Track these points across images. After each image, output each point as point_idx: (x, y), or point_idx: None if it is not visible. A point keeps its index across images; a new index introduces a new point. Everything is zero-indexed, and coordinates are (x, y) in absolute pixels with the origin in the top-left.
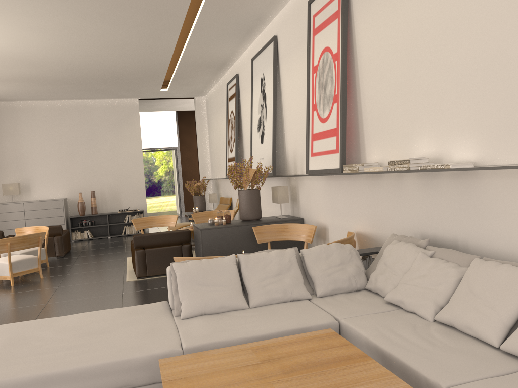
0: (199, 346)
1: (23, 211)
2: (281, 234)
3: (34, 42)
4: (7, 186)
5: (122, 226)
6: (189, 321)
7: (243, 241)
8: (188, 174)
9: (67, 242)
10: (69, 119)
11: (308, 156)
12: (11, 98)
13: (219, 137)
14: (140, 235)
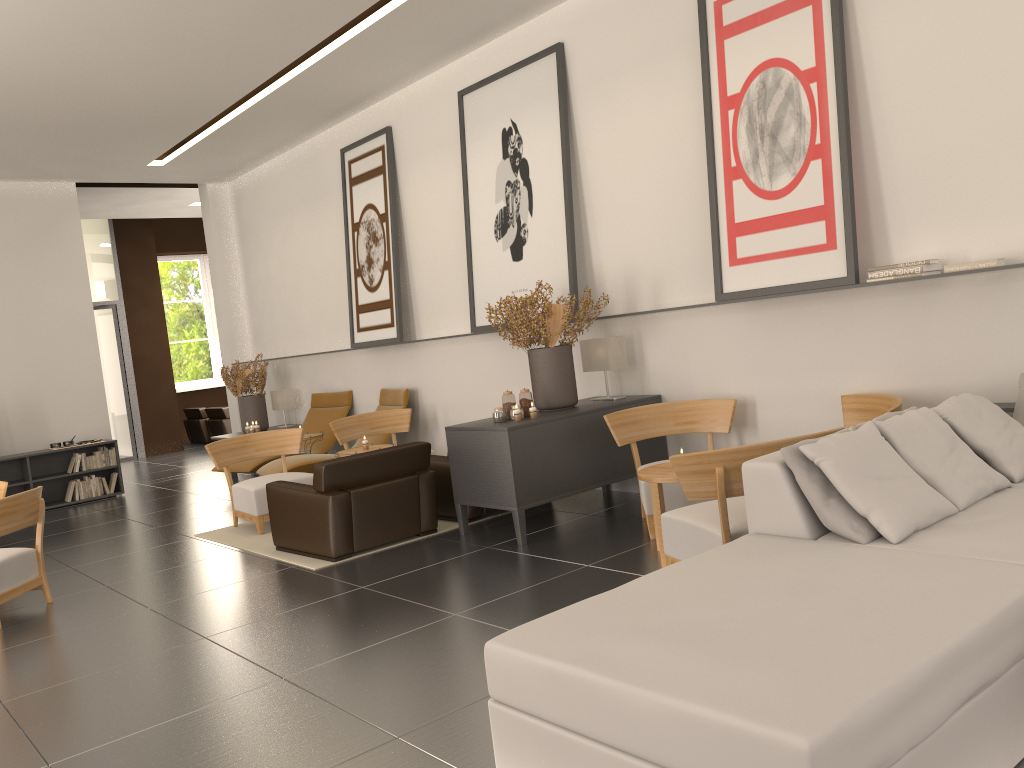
0: None
1: None
2: (655, 424)
3: None
4: None
5: (59, 483)
6: (921, 543)
7: (576, 448)
8: (148, 362)
9: None
10: None
11: (721, 267)
12: None
13: (297, 266)
14: (337, 461)
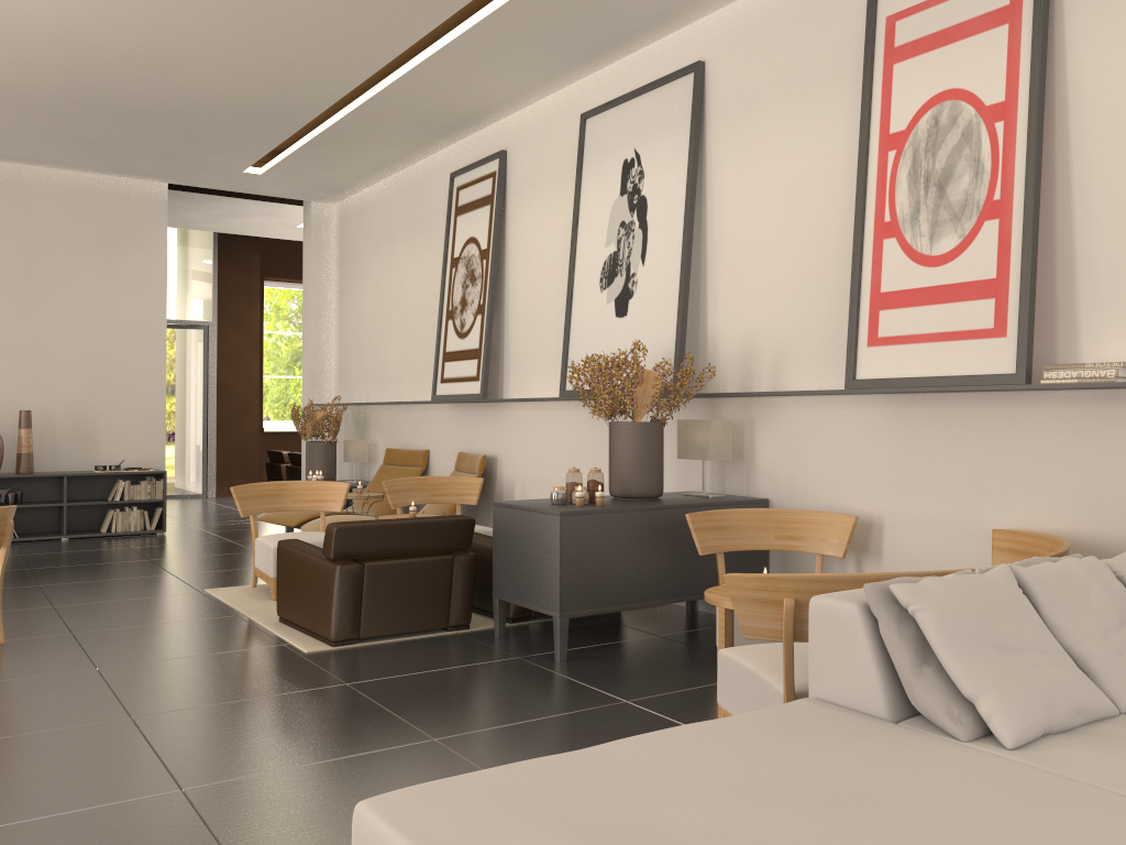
0: None
1: None
2: (752, 533)
3: None
4: None
5: (98, 511)
6: (1049, 755)
7: (648, 550)
8: (234, 393)
9: None
10: None
11: (856, 347)
12: None
13: (392, 302)
14: (353, 525)
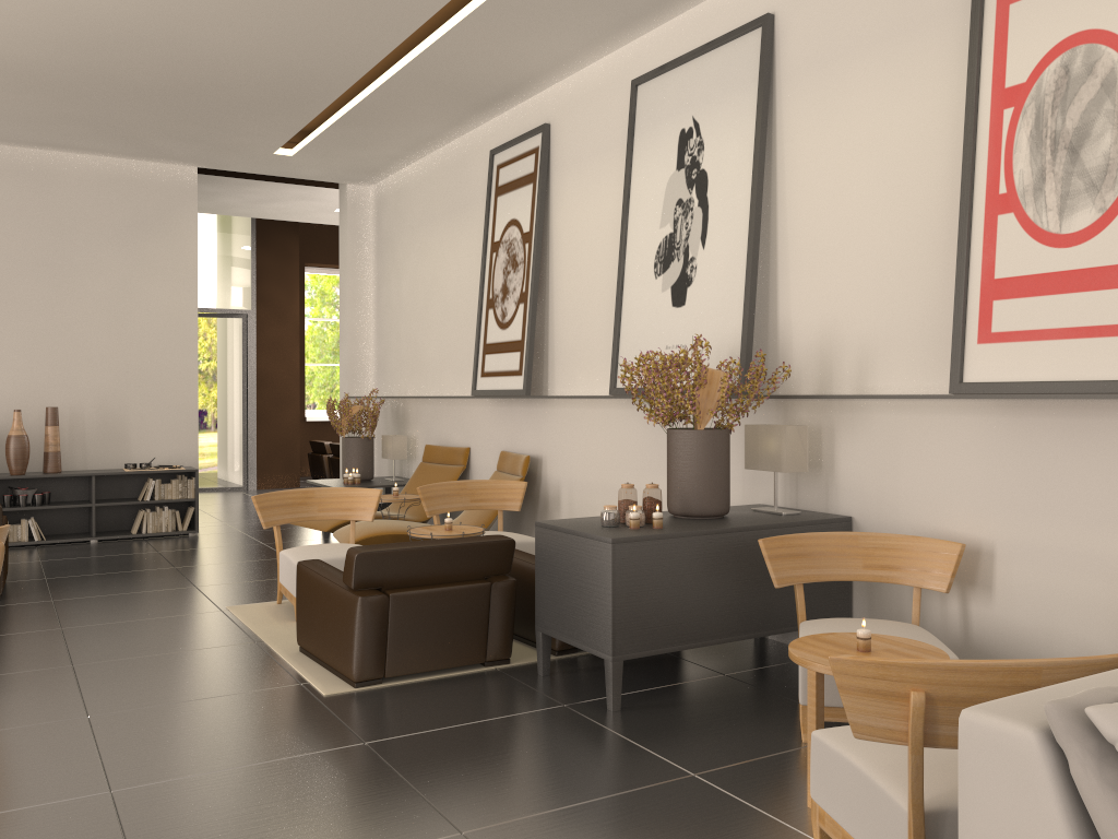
0: None
1: None
2: (836, 561)
3: None
4: None
5: (129, 510)
6: None
7: (714, 579)
8: (274, 383)
9: (6, 555)
10: None
11: (964, 343)
12: None
13: (430, 289)
14: (377, 550)
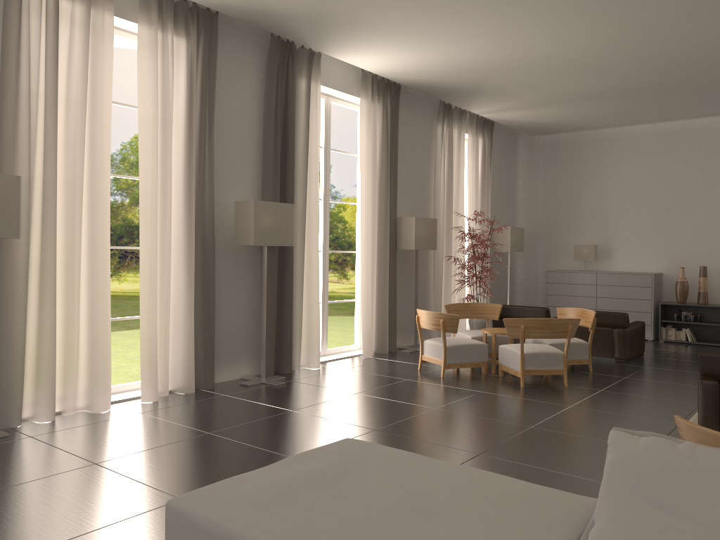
0: None
1: (594, 285)
2: None
3: (590, 32)
4: (579, 247)
5: None
6: None
7: None
8: None
9: (636, 341)
10: (677, 152)
11: None
12: (596, 125)
13: None
14: (712, 354)
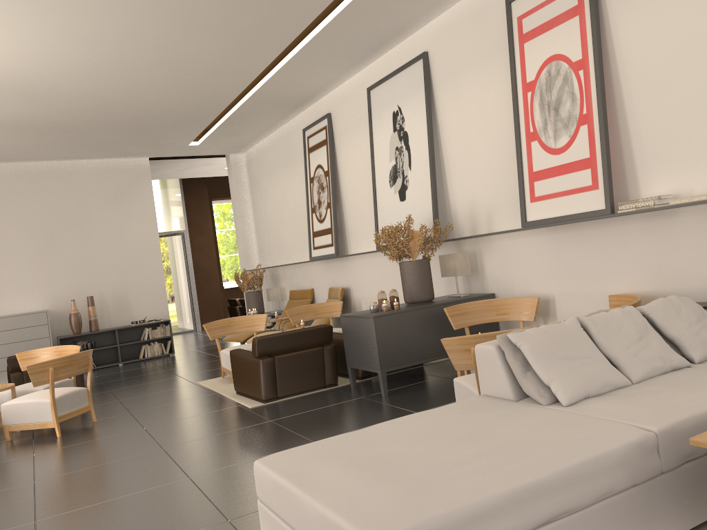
0: (672, 426)
1: None
2: (483, 314)
3: (66, 59)
4: None
5: (136, 346)
6: (583, 407)
7: (426, 330)
8: (203, 269)
9: None
10: (45, 191)
11: (525, 203)
12: None
13: (281, 206)
14: (266, 337)
